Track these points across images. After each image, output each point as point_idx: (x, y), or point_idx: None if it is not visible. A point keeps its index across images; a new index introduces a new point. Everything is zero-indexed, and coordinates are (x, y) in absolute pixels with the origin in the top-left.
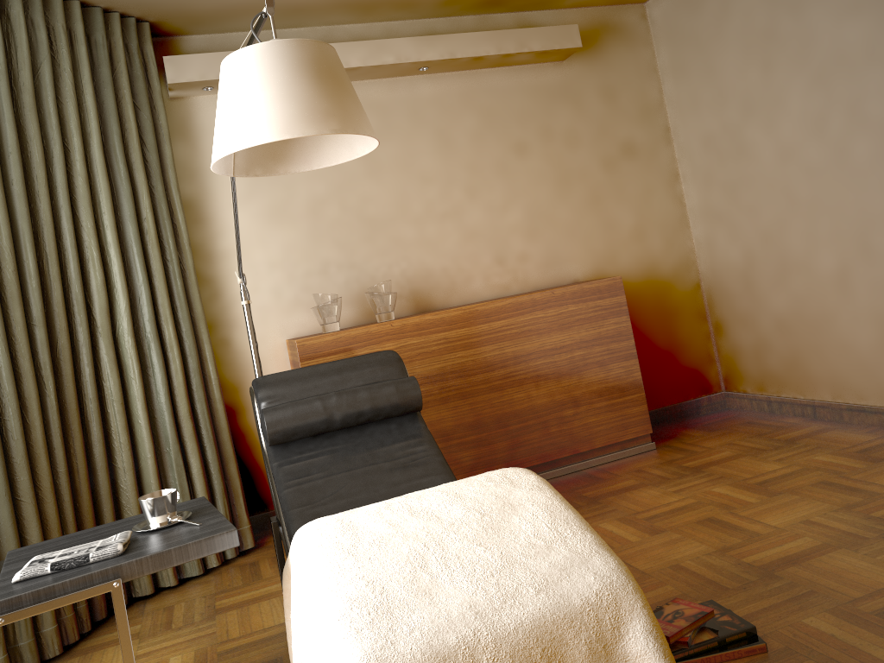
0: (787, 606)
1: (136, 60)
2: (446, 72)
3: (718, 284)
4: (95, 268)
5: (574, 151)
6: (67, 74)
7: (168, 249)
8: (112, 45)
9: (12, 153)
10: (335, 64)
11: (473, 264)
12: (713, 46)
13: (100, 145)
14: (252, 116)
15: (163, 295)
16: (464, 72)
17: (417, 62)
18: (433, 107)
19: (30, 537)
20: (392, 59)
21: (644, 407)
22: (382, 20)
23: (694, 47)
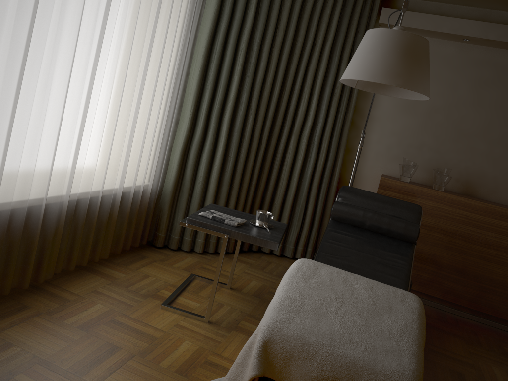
0: None
1: (367, 7)
2: None
3: None
4: (303, 103)
5: None
6: (329, 8)
7: (342, 106)
8: None
9: (288, 40)
10: (420, 49)
11: None
12: None
13: (330, 46)
14: (361, 65)
15: (329, 127)
16: None
17: None
18: None
19: (230, 203)
20: None
21: None
22: None
23: None
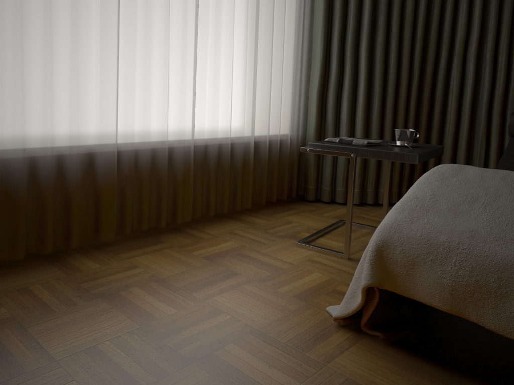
0: None
1: None
2: None
3: None
4: (462, 13)
5: None
6: None
7: None
8: None
9: None
10: None
11: None
12: None
13: None
14: None
15: (504, 37)
16: None
17: None
18: None
19: None
20: None
21: None
22: None
23: None
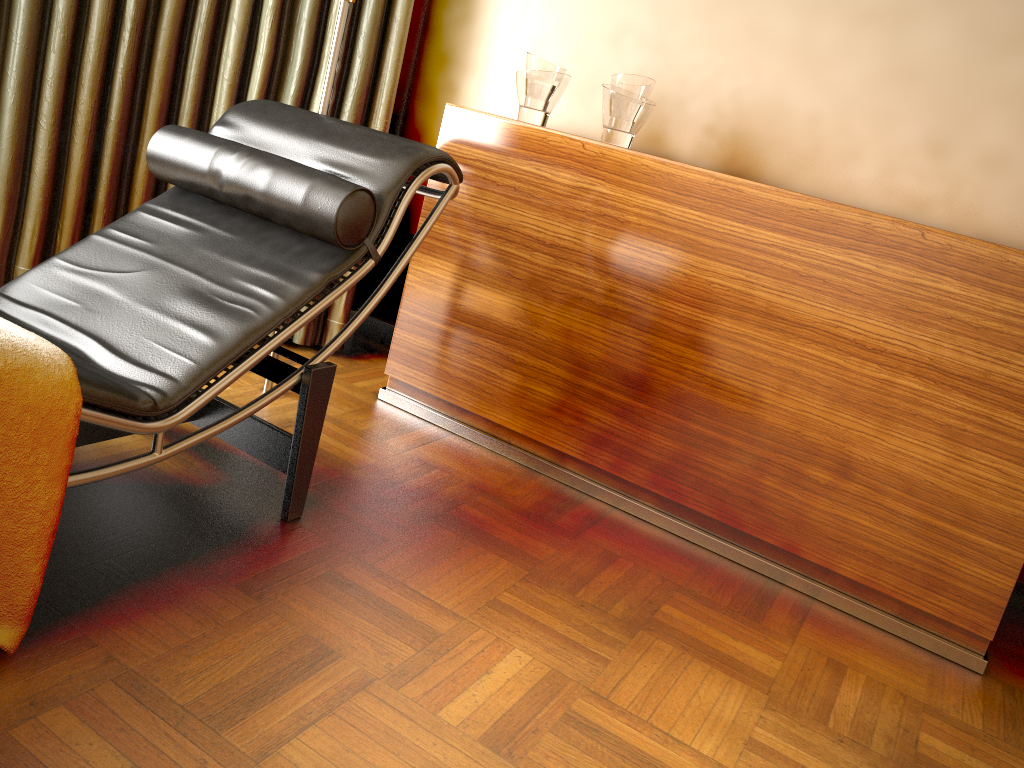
0: None
1: None
2: None
3: None
4: None
5: None
6: None
7: None
8: None
9: None
10: None
11: (876, 132)
12: None
13: None
14: None
15: None
16: None
17: None
18: None
19: (35, 165)
20: None
21: (1005, 581)
22: None
23: None
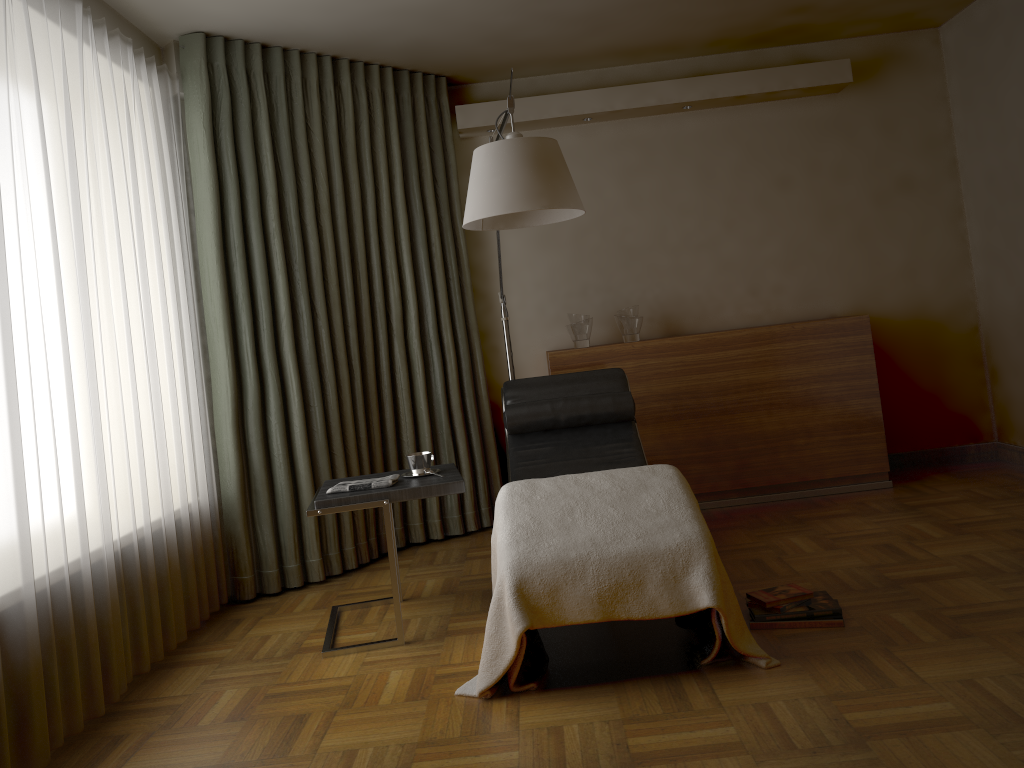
0: (887, 605)
1: (433, 111)
2: (712, 108)
3: (995, 329)
4: (393, 283)
5: (842, 185)
6: (380, 129)
7: (451, 270)
8: (415, 100)
9: (338, 195)
10: (551, 153)
11: (725, 294)
12: (998, 80)
13: (402, 185)
14: (488, 195)
15: (444, 307)
16: (730, 108)
17: (678, 103)
18: (696, 142)
19: None
20: (654, 102)
21: (882, 445)
22: (652, 61)
23: (981, 79)
